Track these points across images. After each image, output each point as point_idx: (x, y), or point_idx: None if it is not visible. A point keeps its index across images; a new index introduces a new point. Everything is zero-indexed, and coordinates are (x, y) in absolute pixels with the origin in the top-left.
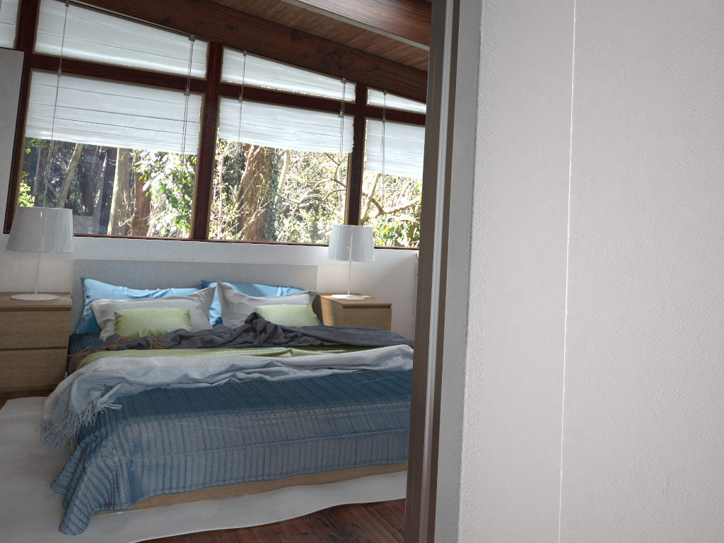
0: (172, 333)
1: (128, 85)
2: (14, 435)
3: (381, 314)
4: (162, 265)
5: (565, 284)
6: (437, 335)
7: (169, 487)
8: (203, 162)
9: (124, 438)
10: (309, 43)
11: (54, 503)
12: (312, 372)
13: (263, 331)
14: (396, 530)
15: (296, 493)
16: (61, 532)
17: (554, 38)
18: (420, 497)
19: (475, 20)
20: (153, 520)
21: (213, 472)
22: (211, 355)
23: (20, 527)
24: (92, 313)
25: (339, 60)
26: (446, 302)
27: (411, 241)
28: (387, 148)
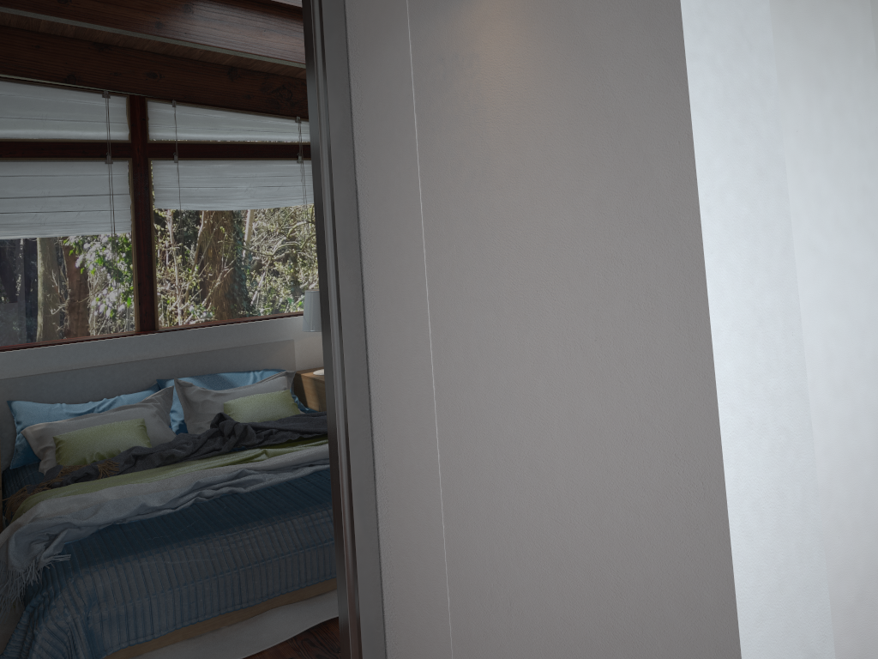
0: (125, 453)
1: (34, 162)
2: None
3: None
4: (107, 369)
5: (436, 432)
6: (346, 478)
7: (135, 637)
8: (140, 240)
9: (76, 593)
10: (251, 81)
11: None
12: (291, 474)
13: (232, 433)
14: None
15: (280, 615)
16: None
17: (408, 203)
18: (348, 631)
19: (349, 171)
20: None
21: (184, 611)
22: (172, 474)
23: None
24: (26, 442)
25: (289, 96)
26: (350, 447)
27: None
28: None
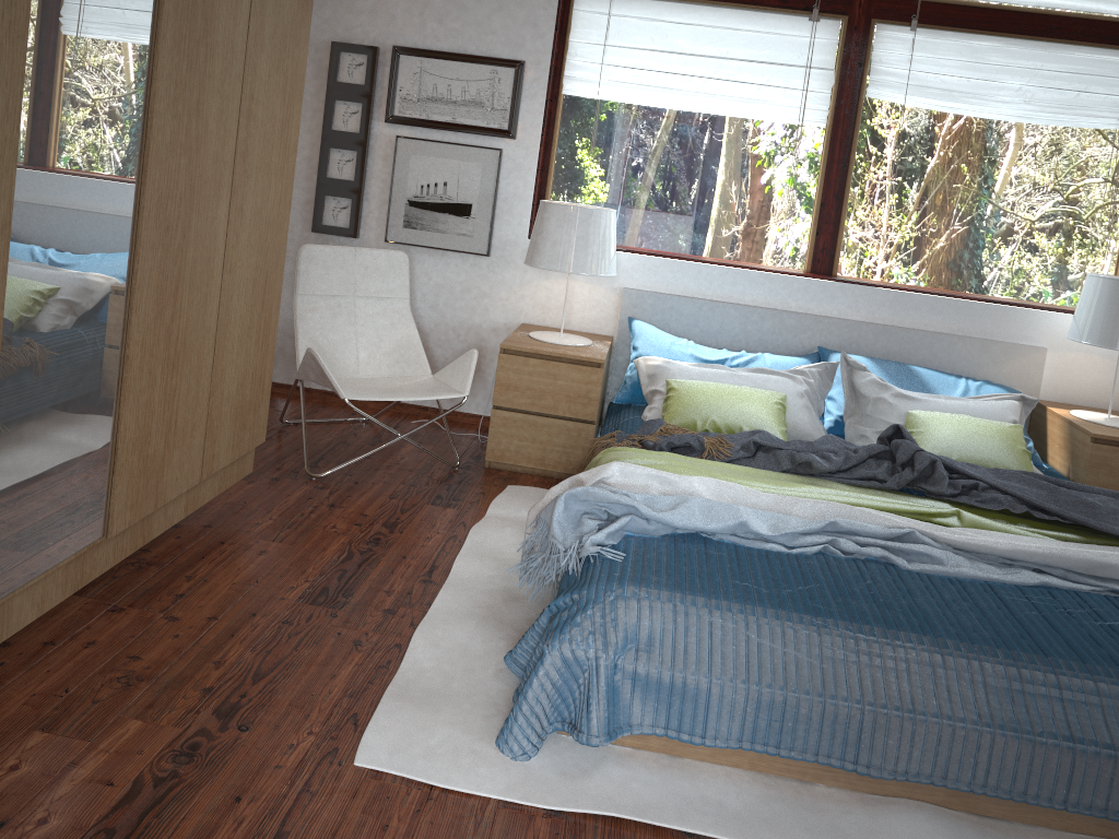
0: (746, 434)
1: (715, 8)
2: (497, 546)
3: None
4: (754, 312)
5: None
6: None
7: (676, 728)
8: (835, 142)
9: (610, 619)
10: None
11: (505, 689)
12: (997, 572)
13: (908, 464)
14: None
15: (921, 822)
16: (496, 748)
17: None
18: None
19: None
20: (641, 778)
21: (759, 727)
22: (799, 492)
23: (446, 714)
24: (637, 375)
25: None
26: None
27: None
28: None
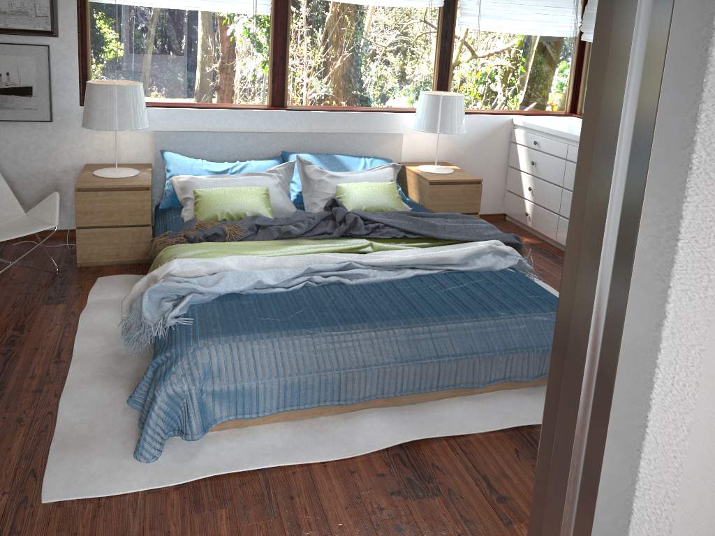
0: (249, 219)
1: None
2: (101, 323)
3: (470, 191)
4: (241, 136)
5: None
6: None
7: (242, 413)
8: (277, 24)
9: (193, 364)
10: None
11: (131, 420)
12: (394, 274)
13: (342, 221)
14: (481, 477)
15: (374, 419)
16: (135, 459)
17: None
18: None
19: None
20: (226, 447)
21: (287, 398)
22: (287, 252)
23: (97, 449)
24: (173, 189)
25: None
26: (595, 517)
27: (506, 104)
28: (484, 0)
